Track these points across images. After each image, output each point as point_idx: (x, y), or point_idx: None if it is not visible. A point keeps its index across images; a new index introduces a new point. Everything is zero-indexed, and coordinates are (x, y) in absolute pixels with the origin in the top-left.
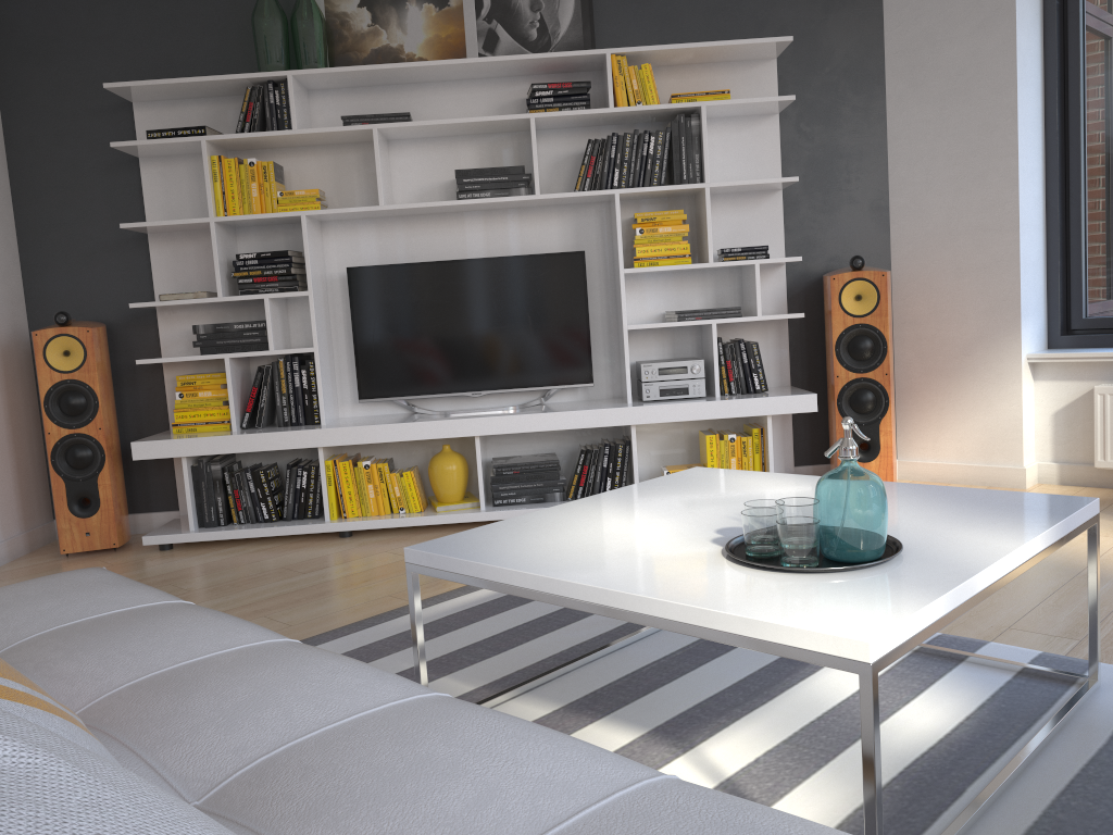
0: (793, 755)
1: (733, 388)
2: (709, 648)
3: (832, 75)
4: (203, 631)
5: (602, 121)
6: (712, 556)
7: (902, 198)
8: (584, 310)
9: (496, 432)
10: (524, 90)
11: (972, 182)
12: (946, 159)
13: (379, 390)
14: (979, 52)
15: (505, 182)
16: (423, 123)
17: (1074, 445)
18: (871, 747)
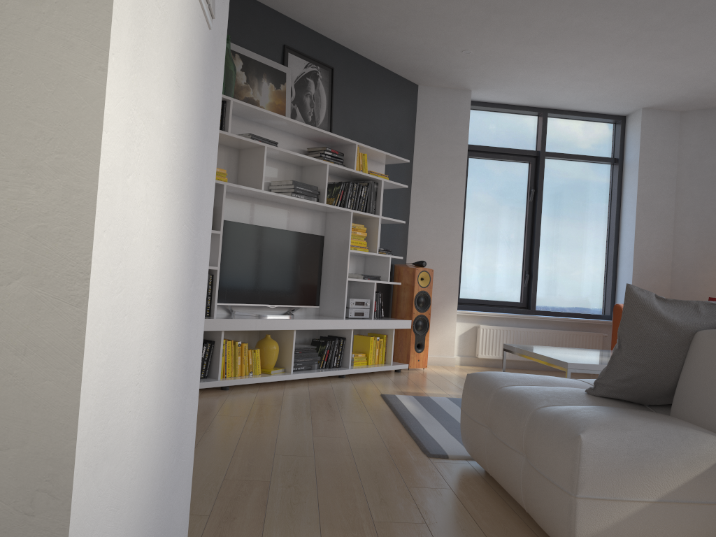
0: None
1: (375, 315)
2: None
3: (398, 178)
4: None
5: (336, 173)
6: None
7: (414, 237)
8: (320, 266)
9: (308, 328)
10: (302, 145)
11: (444, 237)
12: (434, 225)
13: (228, 298)
14: (451, 186)
15: (311, 193)
16: (287, 151)
17: (466, 349)
18: None
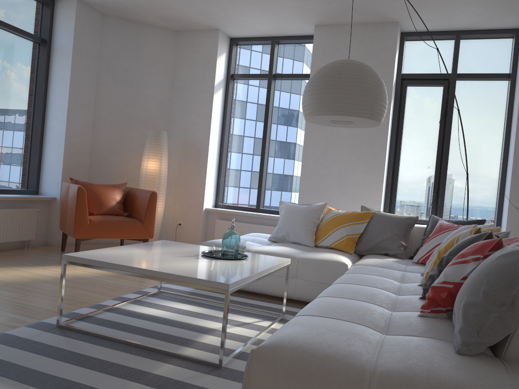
0: (214, 319)
1: None
2: (120, 326)
3: None
4: (334, 300)
5: None
6: (231, 261)
7: None
8: None
9: None
10: None
11: None
12: None
13: None
14: None
15: None
16: None
17: None
18: (288, 280)
